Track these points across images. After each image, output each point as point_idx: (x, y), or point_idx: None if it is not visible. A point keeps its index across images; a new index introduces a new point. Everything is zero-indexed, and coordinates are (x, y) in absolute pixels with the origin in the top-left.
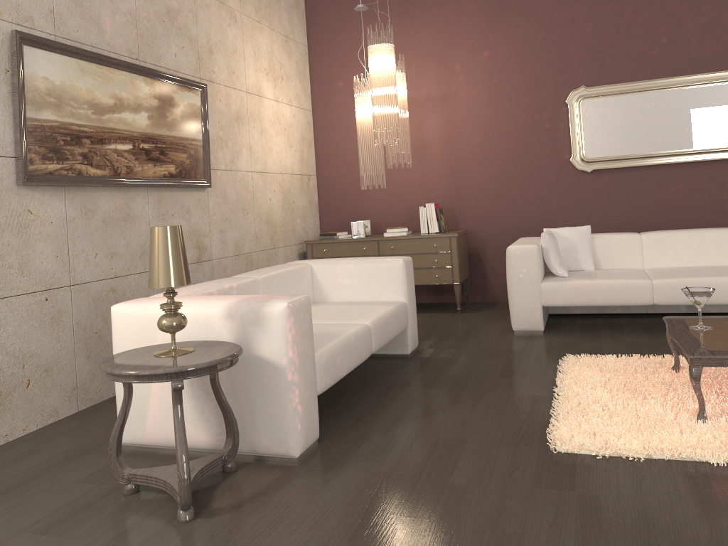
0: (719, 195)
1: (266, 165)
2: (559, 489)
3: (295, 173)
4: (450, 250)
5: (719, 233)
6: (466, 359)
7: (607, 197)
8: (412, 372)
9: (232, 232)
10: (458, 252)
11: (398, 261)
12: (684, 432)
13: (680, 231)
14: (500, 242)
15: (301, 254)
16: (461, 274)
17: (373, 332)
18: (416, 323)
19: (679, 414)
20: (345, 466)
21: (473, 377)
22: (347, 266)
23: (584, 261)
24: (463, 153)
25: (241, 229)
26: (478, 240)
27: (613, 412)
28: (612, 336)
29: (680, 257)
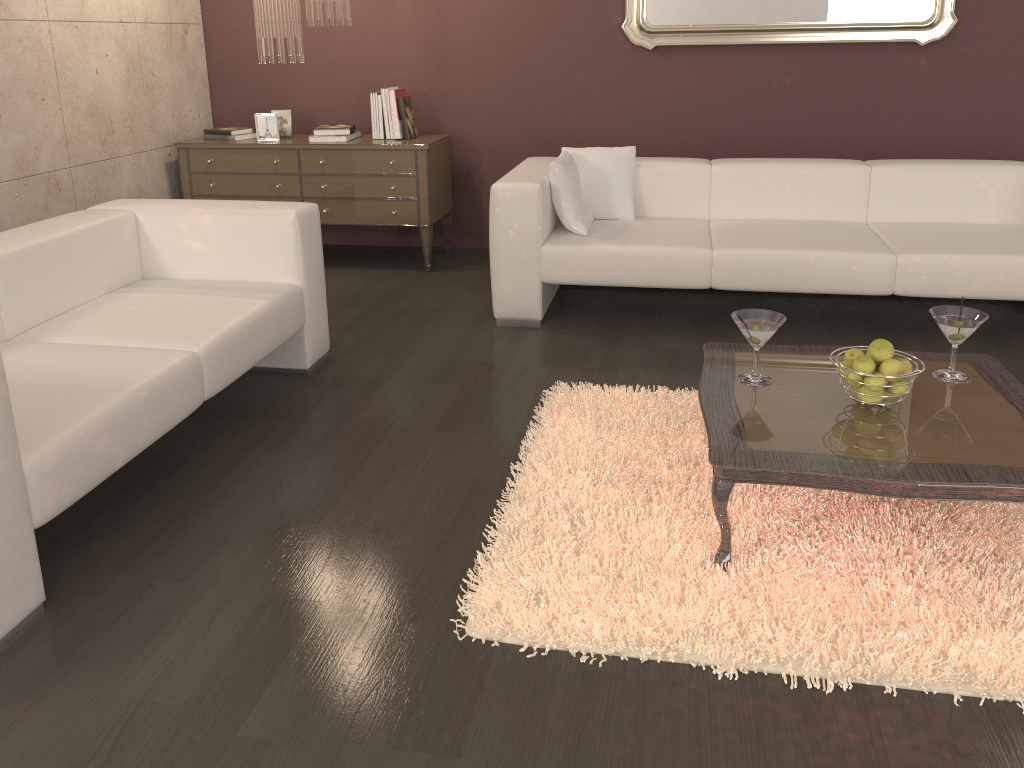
0: (840, 101)
1: (83, 7)
2: (433, 752)
3: (154, 20)
4: (416, 172)
5: (828, 170)
6: (398, 382)
7: (674, 94)
8: (298, 412)
9: (8, 136)
10: (429, 176)
11: (287, 217)
12: (687, 594)
13: (770, 163)
14: (504, 155)
15: (171, 164)
16: (434, 209)
17: (208, 364)
18: (326, 315)
19: (690, 546)
20: (65, 680)
21: (393, 430)
22: (198, 220)
23: (620, 205)
24: (452, 2)
25: (29, 130)
26: (470, 151)
27: (586, 538)
28: (642, 336)
29: (765, 205)
